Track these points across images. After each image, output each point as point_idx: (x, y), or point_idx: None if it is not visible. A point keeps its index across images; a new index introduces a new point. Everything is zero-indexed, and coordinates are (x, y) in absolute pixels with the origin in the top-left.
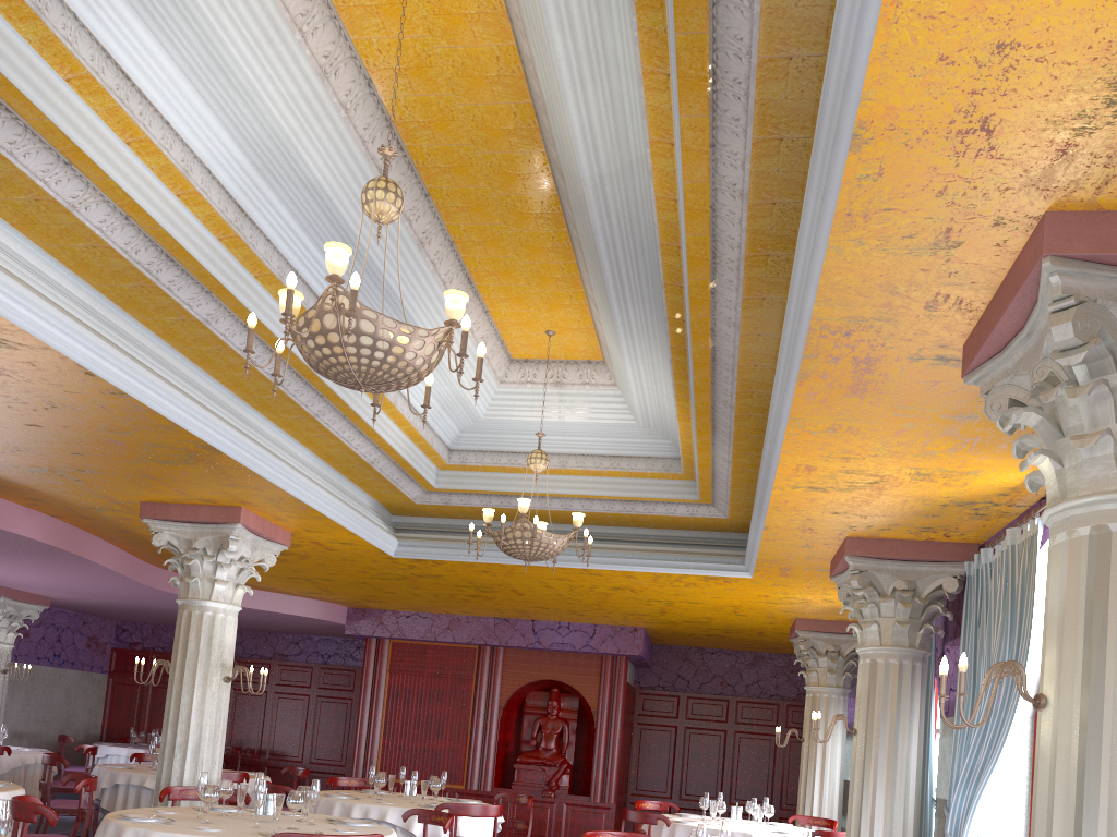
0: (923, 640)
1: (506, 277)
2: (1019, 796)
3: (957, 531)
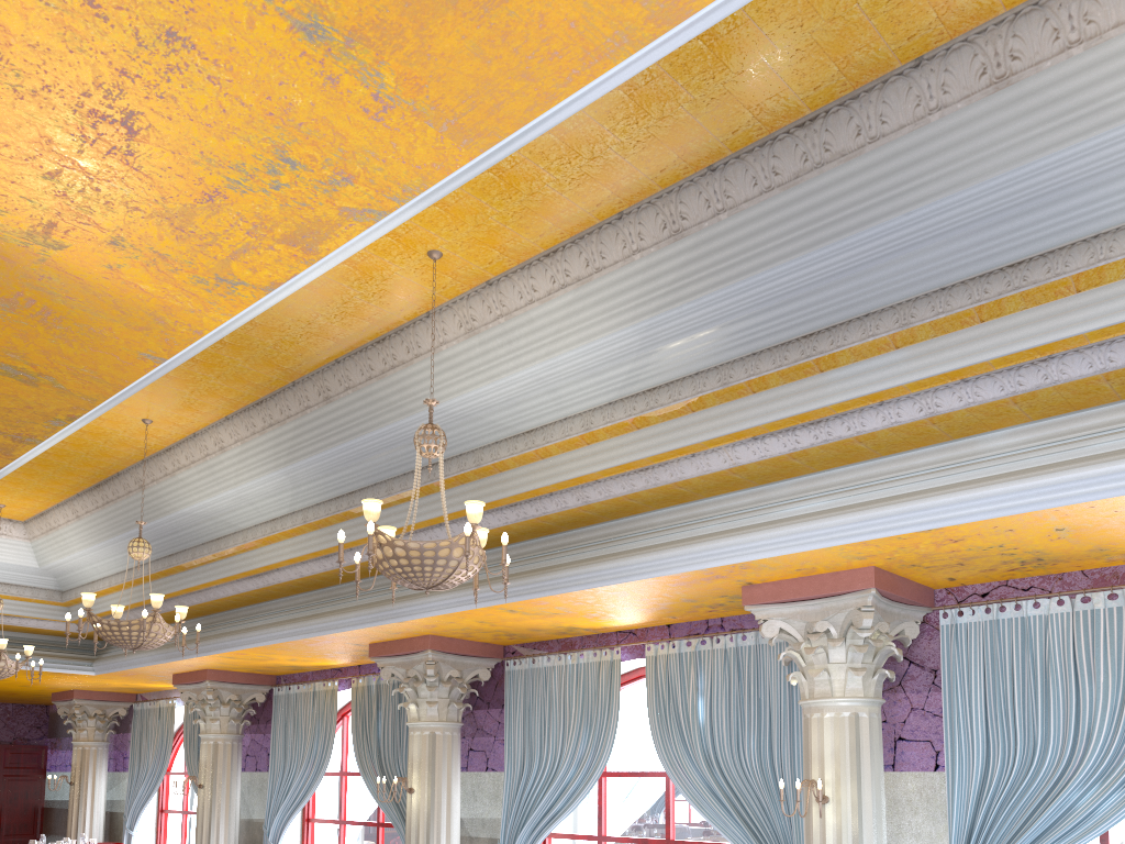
0: (243, 729)
1: (13, 484)
2: (298, 815)
3: (274, 671)
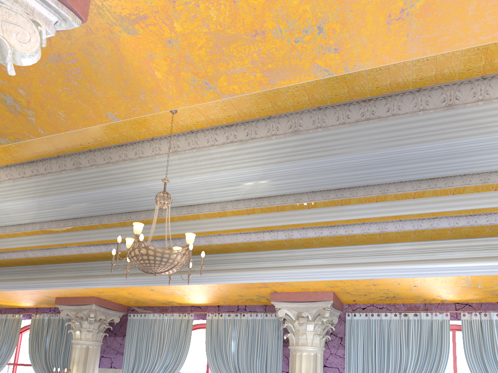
0: None
1: None
2: None
3: None
